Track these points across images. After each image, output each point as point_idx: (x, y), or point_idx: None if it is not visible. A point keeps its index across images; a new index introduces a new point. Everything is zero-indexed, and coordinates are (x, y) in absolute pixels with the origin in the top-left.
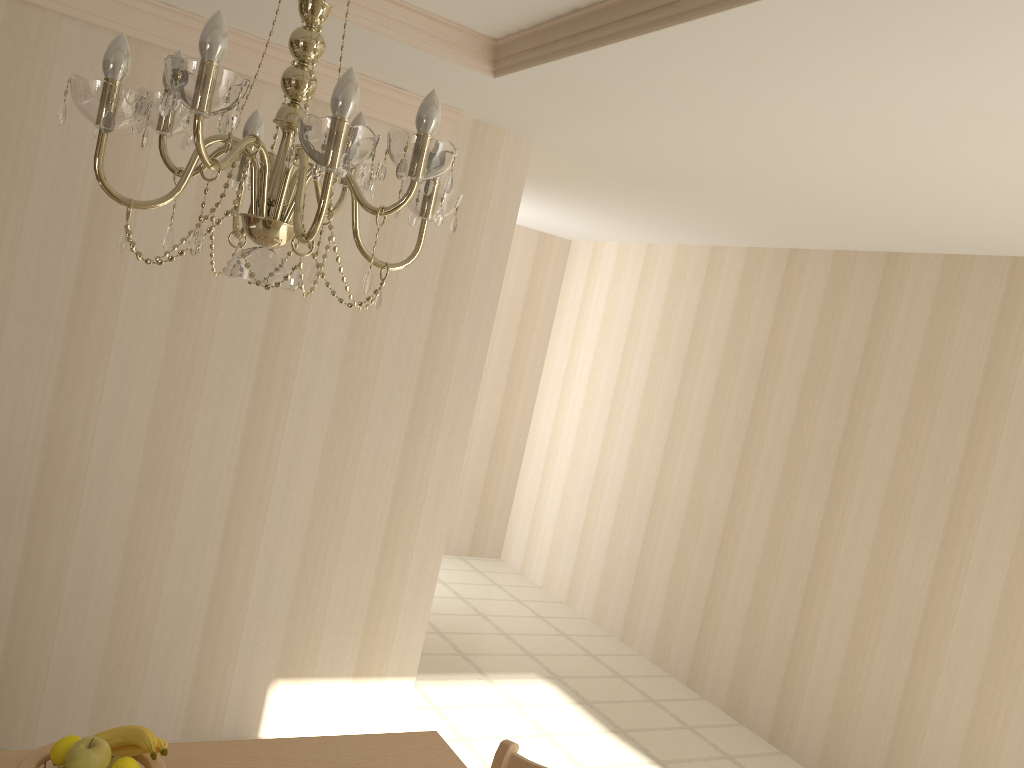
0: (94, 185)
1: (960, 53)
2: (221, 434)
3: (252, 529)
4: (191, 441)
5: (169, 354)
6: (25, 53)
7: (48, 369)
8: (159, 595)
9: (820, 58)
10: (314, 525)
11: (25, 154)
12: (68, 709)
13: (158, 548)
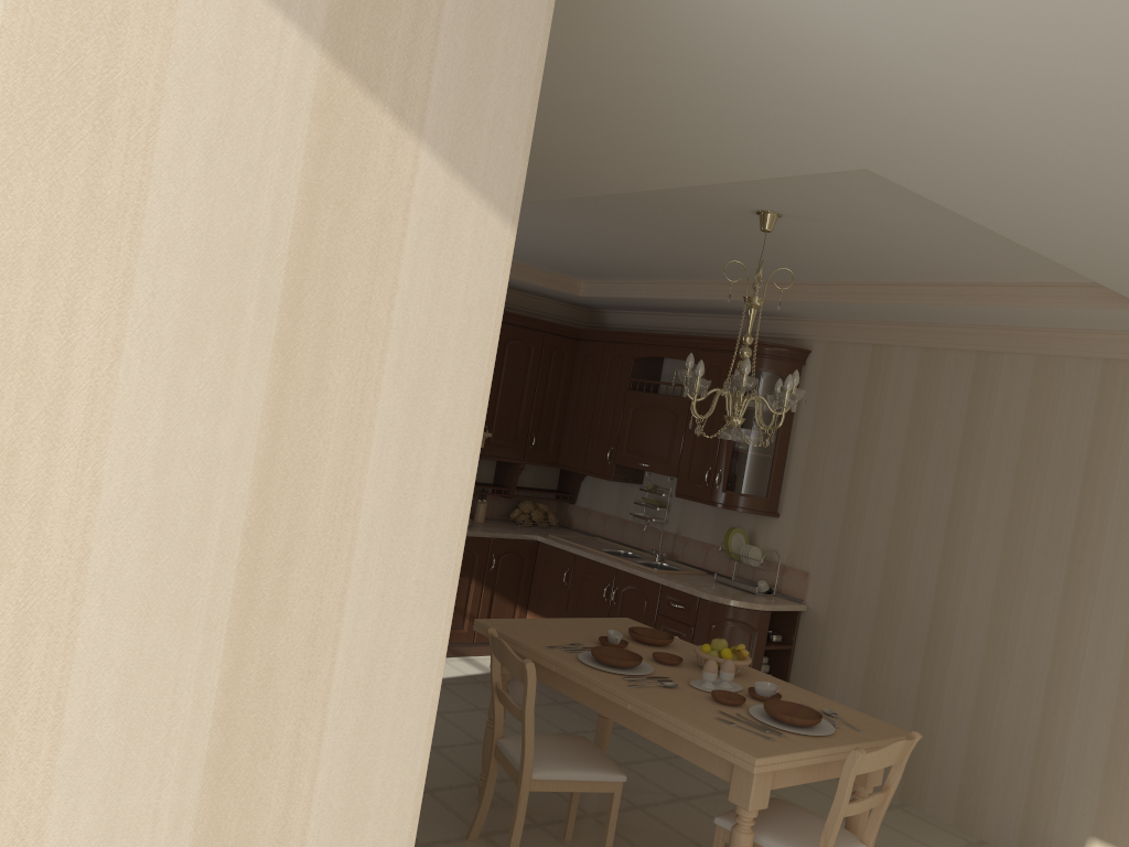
0: (961, 442)
1: (1121, 221)
2: (1041, 612)
3: (1067, 694)
4: (1020, 614)
5: (1004, 550)
6: (928, 374)
7: (935, 556)
8: (999, 728)
9: (1124, 246)
10: (1121, 704)
11: (926, 430)
12: (942, 793)
13: (998, 691)
